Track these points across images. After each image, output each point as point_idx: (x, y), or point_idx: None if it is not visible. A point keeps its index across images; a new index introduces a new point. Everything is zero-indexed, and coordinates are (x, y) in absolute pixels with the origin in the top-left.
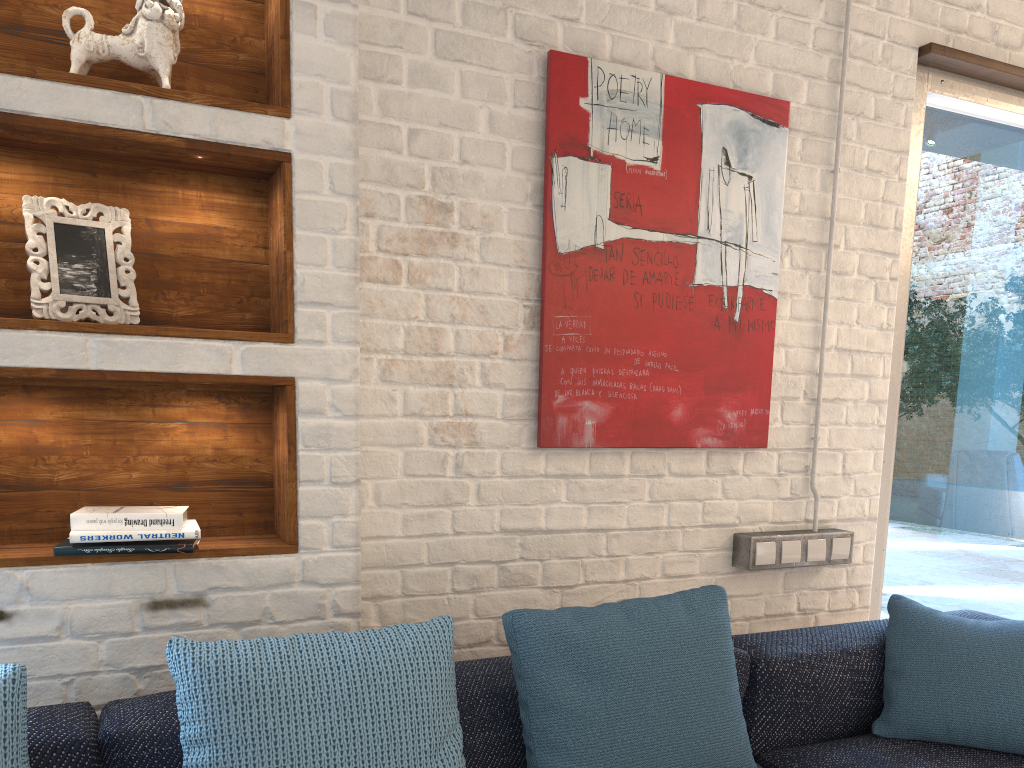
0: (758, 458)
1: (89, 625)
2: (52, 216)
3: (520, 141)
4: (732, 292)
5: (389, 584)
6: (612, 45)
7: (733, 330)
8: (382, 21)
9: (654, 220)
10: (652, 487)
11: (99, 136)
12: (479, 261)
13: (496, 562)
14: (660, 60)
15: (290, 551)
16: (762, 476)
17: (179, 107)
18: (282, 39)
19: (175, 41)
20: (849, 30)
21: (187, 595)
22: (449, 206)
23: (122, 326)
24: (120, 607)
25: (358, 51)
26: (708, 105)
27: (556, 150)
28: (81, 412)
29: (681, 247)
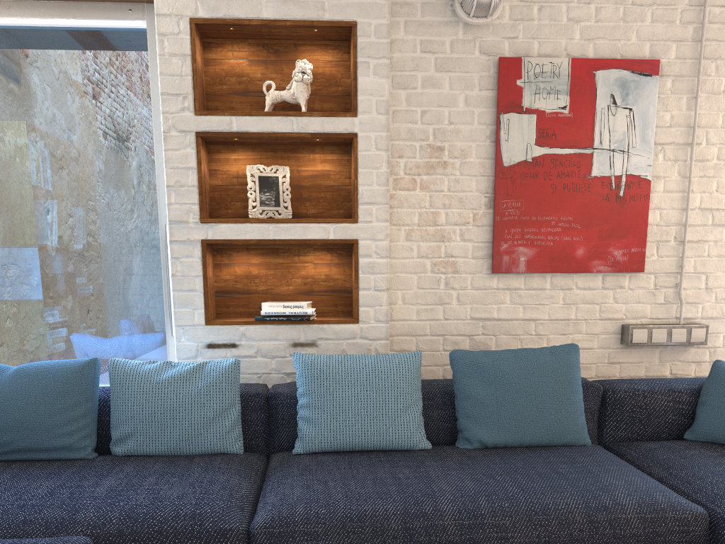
0: (639, 278)
1: (268, 352)
2: (257, 173)
3: (483, 108)
4: (618, 179)
5: (409, 344)
6: (539, 47)
7: (618, 201)
8: (408, 58)
9: (564, 142)
10: (565, 296)
11: (275, 137)
12: (459, 174)
13: (468, 335)
14: (570, 50)
15: (355, 322)
16: (642, 289)
17: (308, 119)
18: (353, 80)
19: (308, 89)
20: (706, 7)
21: (308, 341)
22: (442, 147)
23: (283, 219)
24: (280, 345)
25: (389, 79)
26: (600, 71)
27: (502, 110)
28: (268, 259)
29: (582, 155)
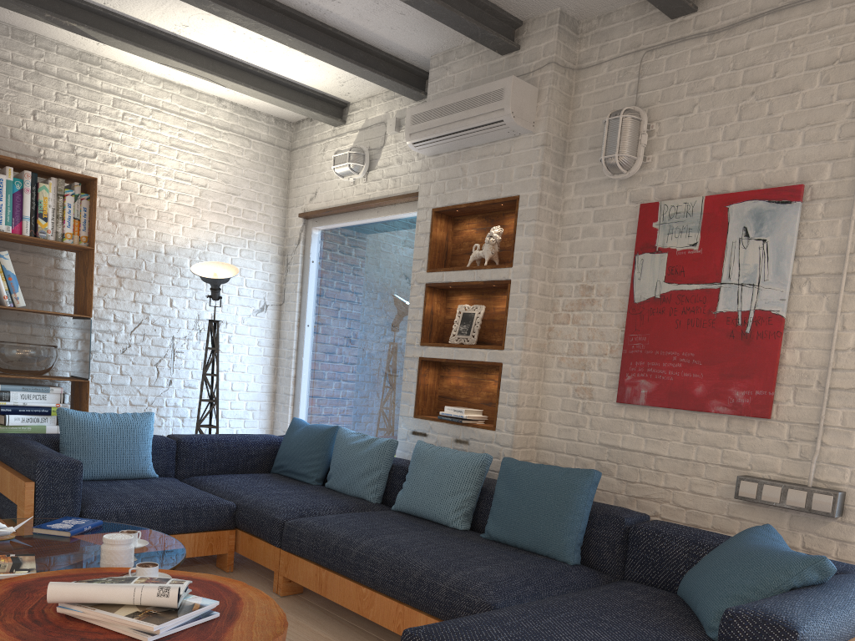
0: (770, 426)
1: (441, 443)
2: (463, 310)
3: (627, 250)
4: (745, 314)
5: (549, 458)
6: (681, 188)
7: (744, 338)
8: (574, 214)
9: (691, 278)
10: (686, 434)
11: (464, 285)
12: (602, 310)
13: (595, 459)
14: (711, 187)
15: (493, 429)
16: (773, 439)
17: (483, 271)
18: (512, 240)
19: (494, 247)
20: None
21: (464, 439)
22: (592, 287)
23: (461, 345)
24: (449, 439)
25: (535, 236)
26: (734, 204)
27: (638, 251)
28: (469, 375)
29: (708, 291)
